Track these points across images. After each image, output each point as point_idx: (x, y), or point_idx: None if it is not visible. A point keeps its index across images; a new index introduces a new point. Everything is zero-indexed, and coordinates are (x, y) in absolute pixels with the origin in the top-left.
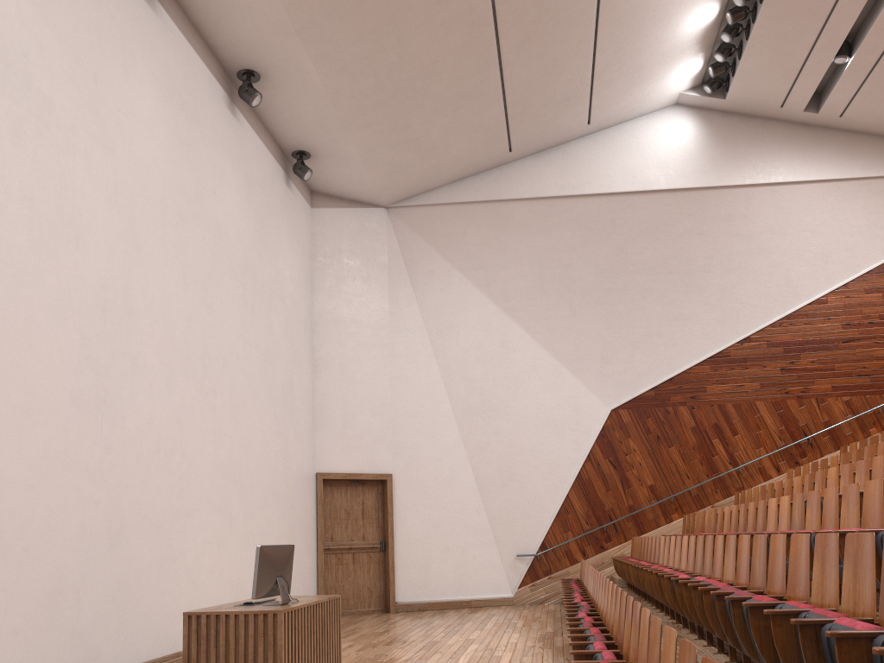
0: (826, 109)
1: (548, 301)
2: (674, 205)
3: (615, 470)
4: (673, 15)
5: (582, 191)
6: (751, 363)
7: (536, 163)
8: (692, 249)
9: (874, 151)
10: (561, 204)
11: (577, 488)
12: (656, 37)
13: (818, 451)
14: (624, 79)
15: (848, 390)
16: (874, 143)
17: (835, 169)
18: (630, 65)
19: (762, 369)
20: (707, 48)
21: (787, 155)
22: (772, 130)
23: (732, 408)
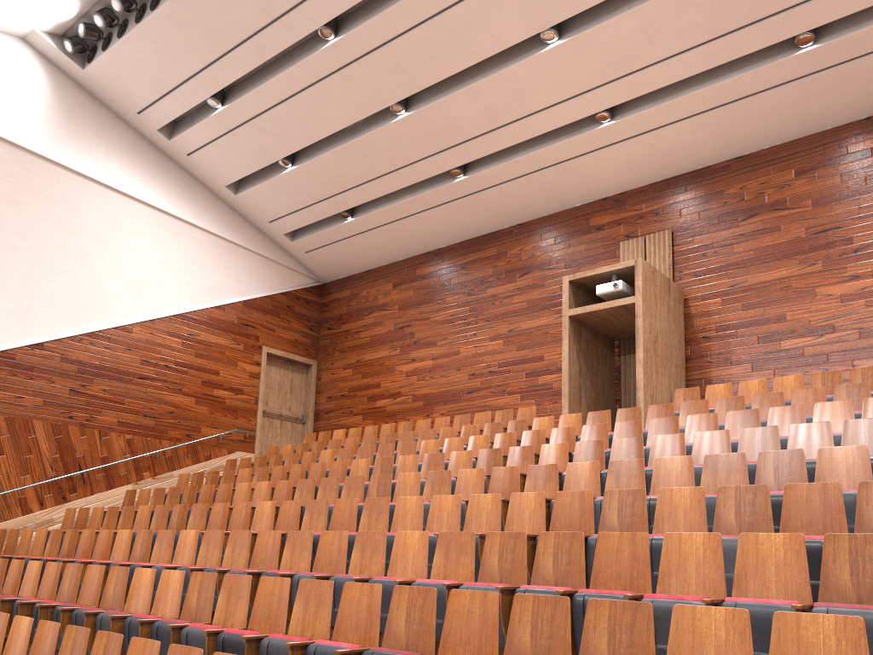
0: (179, 141)
1: None
2: None
3: None
4: None
5: None
6: (39, 375)
7: None
8: (1, 218)
9: (205, 203)
10: None
11: None
12: None
13: (90, 489)
14: None
15: (132, 428)
16: (207, 196)
17: (170, 203)
18: None
19: (50, 385)
20: (88, 2)
21: (130, 166)
22: (121, 132)
23: (4, 422)
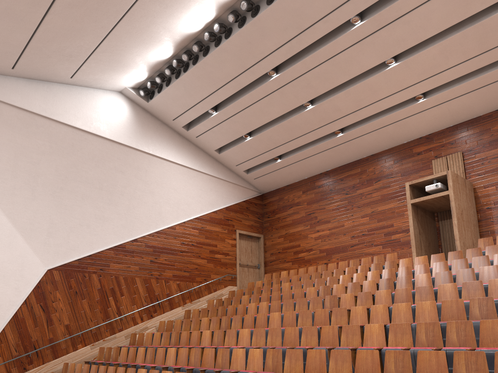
0: (192, 131)
1: (17, 184)
2: (111, 149)
3: (44, 312)
4: (152, 44)
5: (57, 118)
6: (136, 254)
7: (27, 85)
8: (116, 179)
9: (204, 160)
10: (40, 120)
11: (12, 323)
12: (137, 51)
13: (162, 310)
14: (107, 64)
15: (179, 278)
16: (205, 156)
17: (189, 162)
18: (115, 57)
19: (141, 259)
20: (153, 71)
21: (170, 146)
22: (164, 130)
23: (123, 279)
